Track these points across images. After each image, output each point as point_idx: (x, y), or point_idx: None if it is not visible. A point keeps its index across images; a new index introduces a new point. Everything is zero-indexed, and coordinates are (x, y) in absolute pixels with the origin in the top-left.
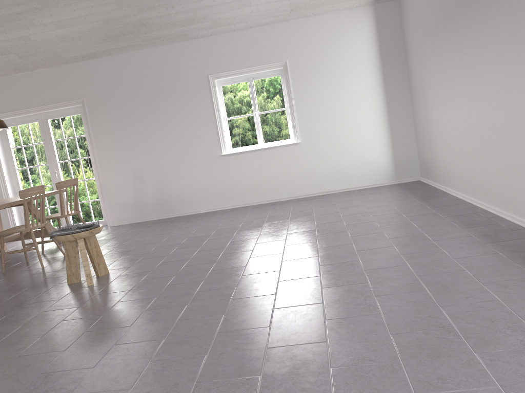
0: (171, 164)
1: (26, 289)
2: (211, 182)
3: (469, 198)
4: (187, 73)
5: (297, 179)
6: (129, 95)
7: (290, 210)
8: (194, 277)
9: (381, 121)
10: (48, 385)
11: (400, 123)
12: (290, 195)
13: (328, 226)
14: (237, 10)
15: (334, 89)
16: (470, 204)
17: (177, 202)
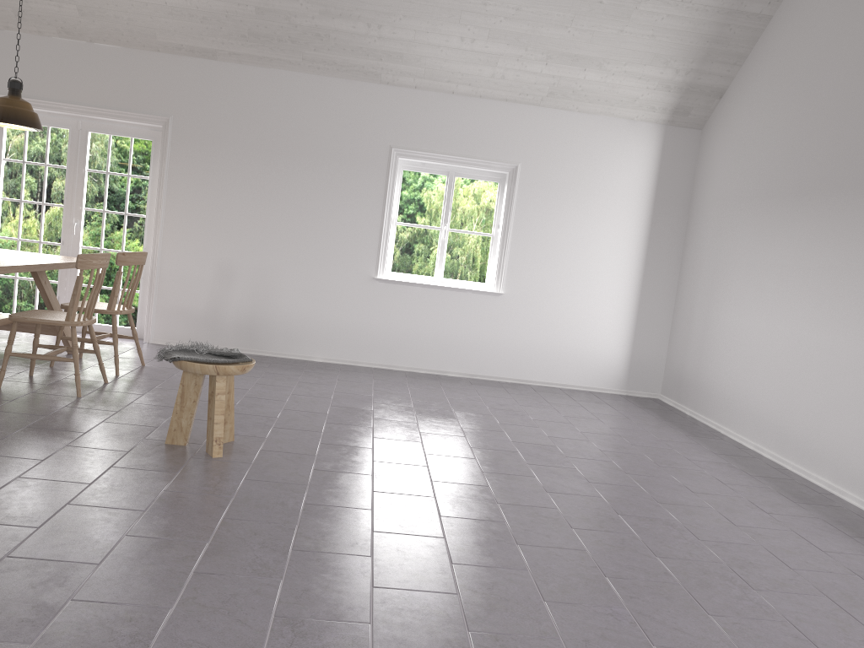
0: (288, 269)
1: (86, 436)
2: (345, 317)
3: (770, 453)
4: (359, 134)
5: (481, 348)
6: (252, 137)
7: (480, 397)
8: (412, 487)
9: (629, 297)
10: (311, 641)
11: (654, 308)
12: (464, 371)
13: (574, 445)
14: (473, 66)
15: (575, 230)
16: (774, 463)
17: (279, 333)
